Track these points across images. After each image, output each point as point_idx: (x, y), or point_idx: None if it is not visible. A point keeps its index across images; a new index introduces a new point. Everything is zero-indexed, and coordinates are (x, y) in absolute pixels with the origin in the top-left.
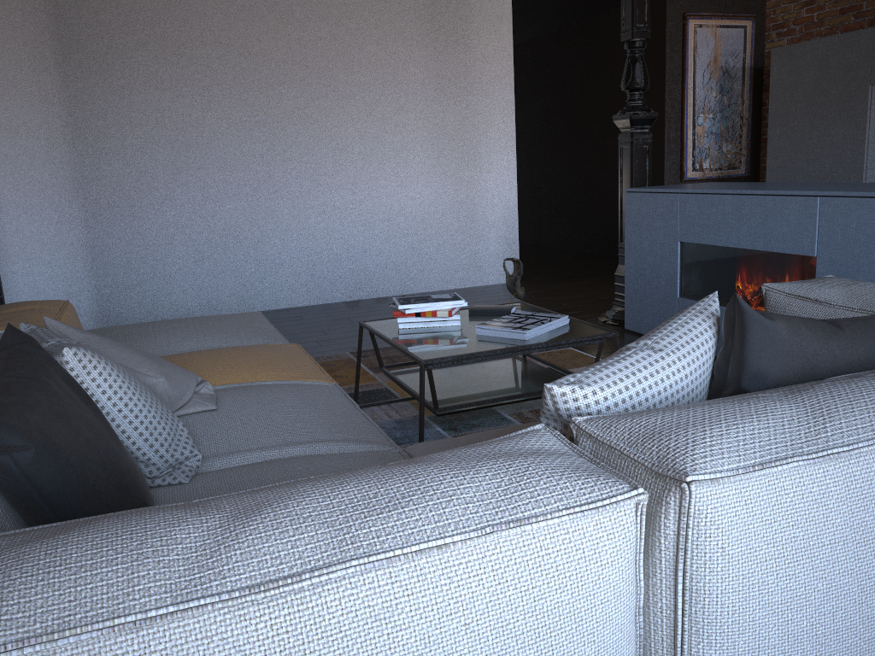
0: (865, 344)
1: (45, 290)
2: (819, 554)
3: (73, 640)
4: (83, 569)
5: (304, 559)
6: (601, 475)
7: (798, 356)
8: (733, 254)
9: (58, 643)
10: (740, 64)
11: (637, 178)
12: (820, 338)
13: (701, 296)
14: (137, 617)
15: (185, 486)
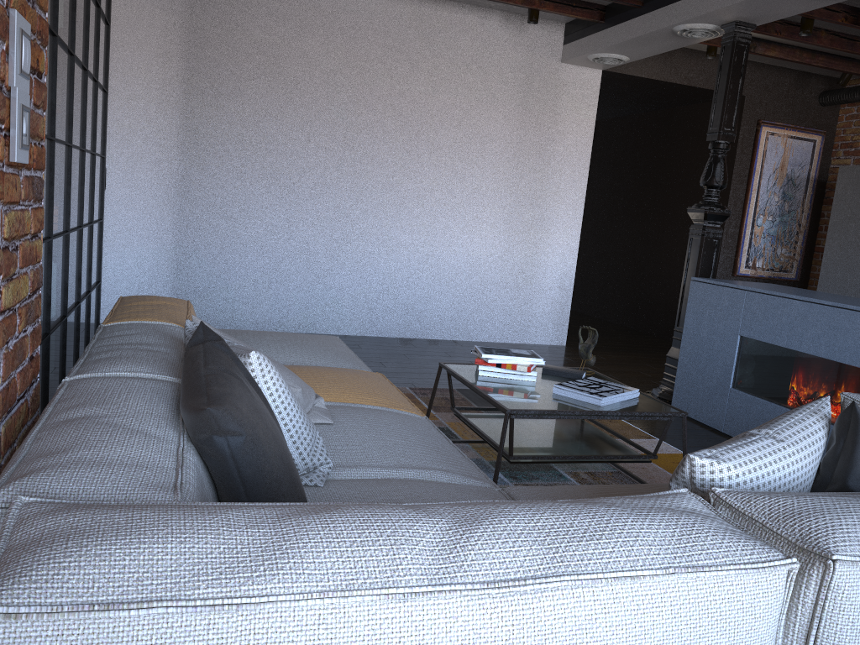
0: None
1: (130, 283)
2: None
3: (358, 599)
4: (355, 544)
5: (524, 567)
6: (756, 541)
7: None
8: (793, 356)
9: (348, 600)
10: (805, 175)
11: (703, 268)
12: None
13: (754, 391)
14: (405, 590)
15: (321, 489)
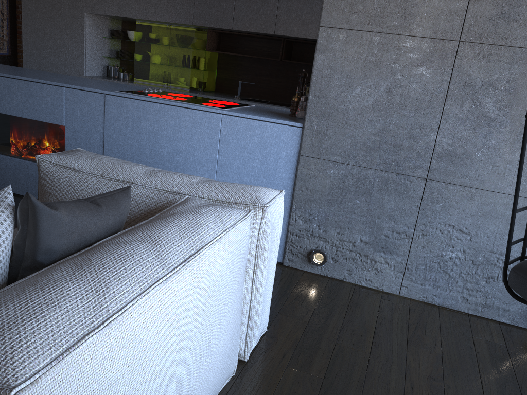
0: (114, 214)
1: None
2: (109, 392)
3: None
4: None
5: None
6: None
7: (76, 232)
8: (7, 118)
9: None
10: None
11: None
12: (89, 216)
13: None
14: None
15: None
